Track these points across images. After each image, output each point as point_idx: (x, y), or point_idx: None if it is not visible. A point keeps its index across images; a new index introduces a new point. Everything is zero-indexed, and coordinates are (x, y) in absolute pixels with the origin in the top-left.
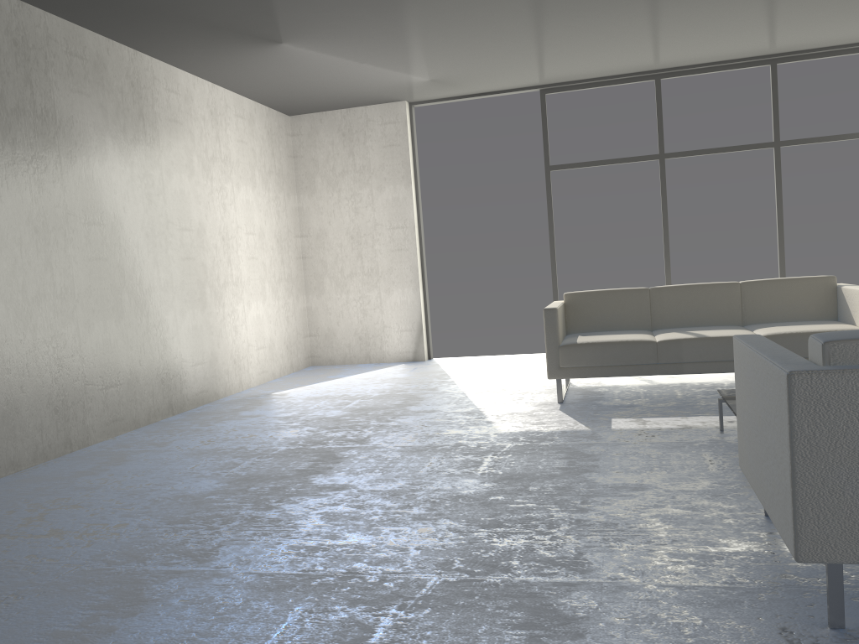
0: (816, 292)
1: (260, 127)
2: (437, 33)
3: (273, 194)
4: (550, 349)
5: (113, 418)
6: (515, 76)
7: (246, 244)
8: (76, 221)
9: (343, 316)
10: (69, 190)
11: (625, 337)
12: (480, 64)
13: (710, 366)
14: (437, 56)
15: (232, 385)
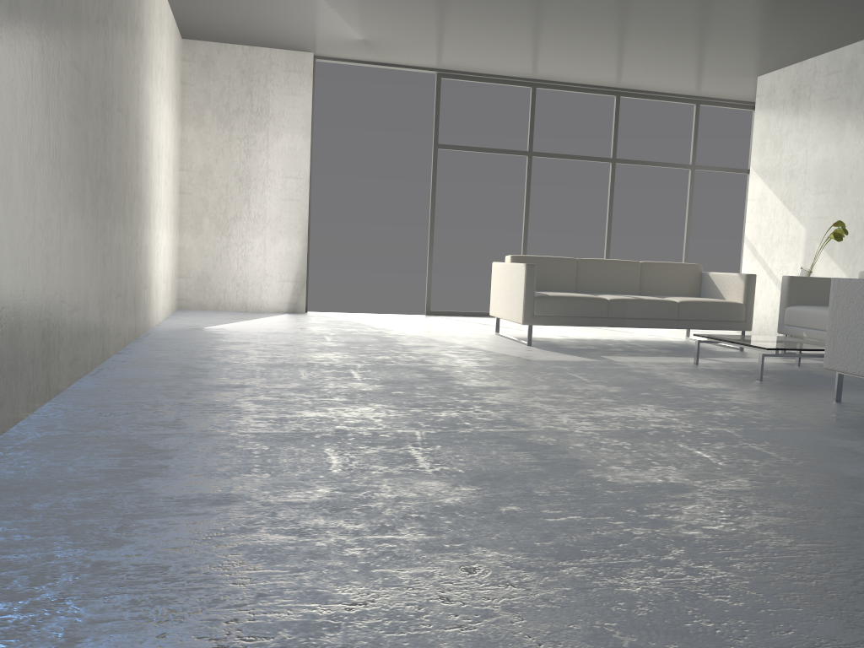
0: (689, 275)
1: (173, 43)
2: (432, 0)
3: (174, 118)
4: (528, 299)
5: (118, 331)
6: (432, 56)
7: (164, 166)
8: (115, 104)
9: (221, 260)
10: (114, 67)
11: (581, 294)
12: (421, 38)
13: (643, 322)
14: (401, 20)
15: (154, 316)
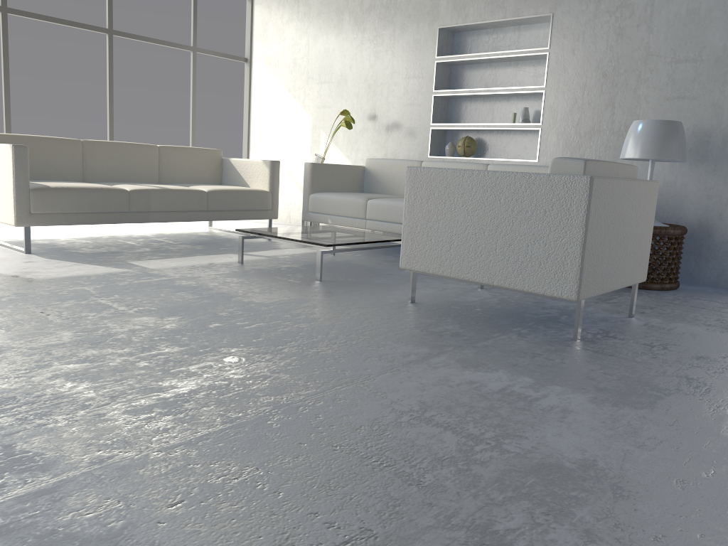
0: (211, 161)
1: None
2: None
3: None
4: (20, 192)
5: None
6: None
7: None
8: None
9: None
10: None
11: (94, 185)
12: None
13: (171, 216)
14: None
15: None
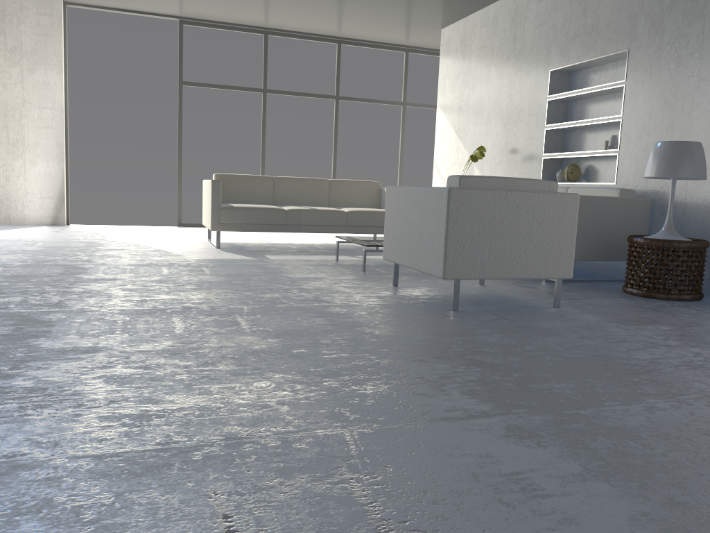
0: (370, 190)
1: None
2: None
3: None
4: (215, 209)
5: None
6: (166, 4)
7: None
8: None
9: None
10: None
11: (265, 206)
12: None
13: (317, 228)
14: None
15: None
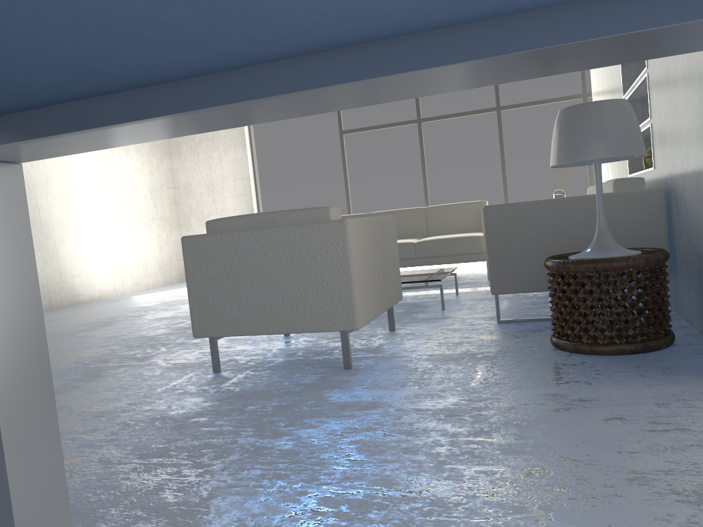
0: (473, 212)
1: None
2: None
3: (146, 158)
4: None
5: None
6: None
7: (120, 194)
8: None
9: None
10: None
11: None
12: None
13: None
14: None
15: (107, 292)
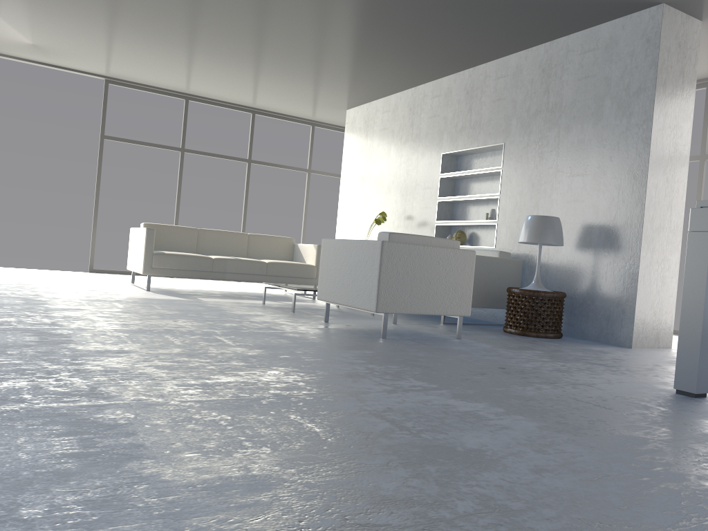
0: (285, 245)
1: None
2: (80, 20)
3: None
4: (147, 254)
5: None
6: (97, 65)
7: None
8: None
9: None
10: None
11: (193, 254)
12: (83, 49)
13: (240, 276)
14: (60, 33)
15: None
